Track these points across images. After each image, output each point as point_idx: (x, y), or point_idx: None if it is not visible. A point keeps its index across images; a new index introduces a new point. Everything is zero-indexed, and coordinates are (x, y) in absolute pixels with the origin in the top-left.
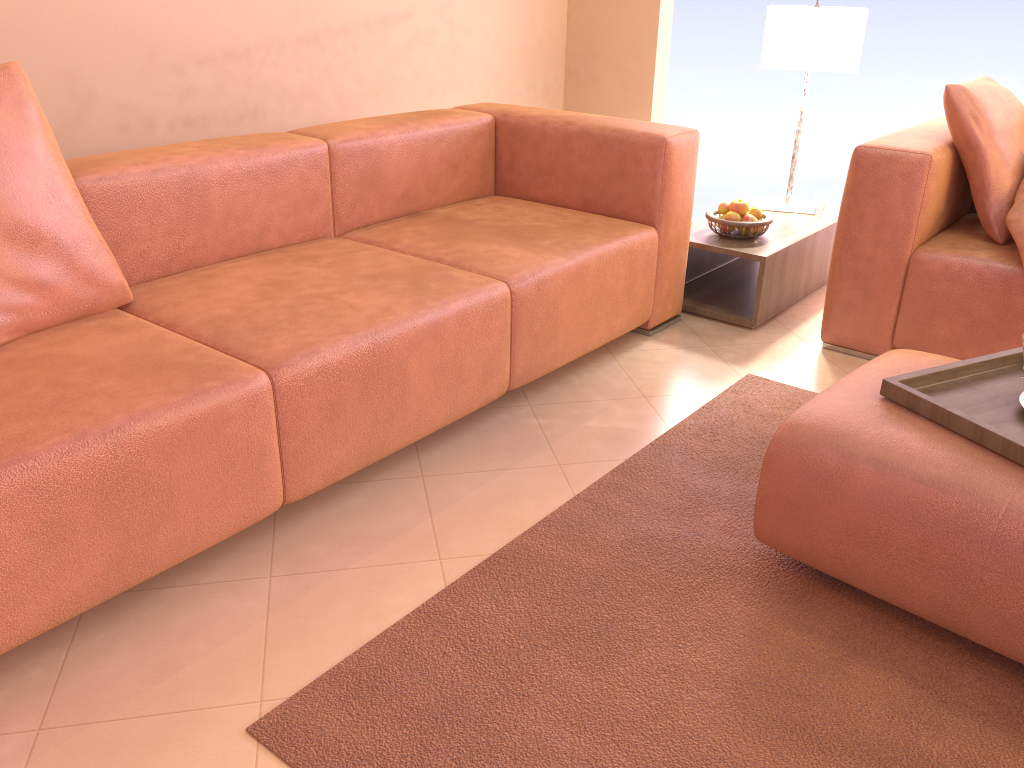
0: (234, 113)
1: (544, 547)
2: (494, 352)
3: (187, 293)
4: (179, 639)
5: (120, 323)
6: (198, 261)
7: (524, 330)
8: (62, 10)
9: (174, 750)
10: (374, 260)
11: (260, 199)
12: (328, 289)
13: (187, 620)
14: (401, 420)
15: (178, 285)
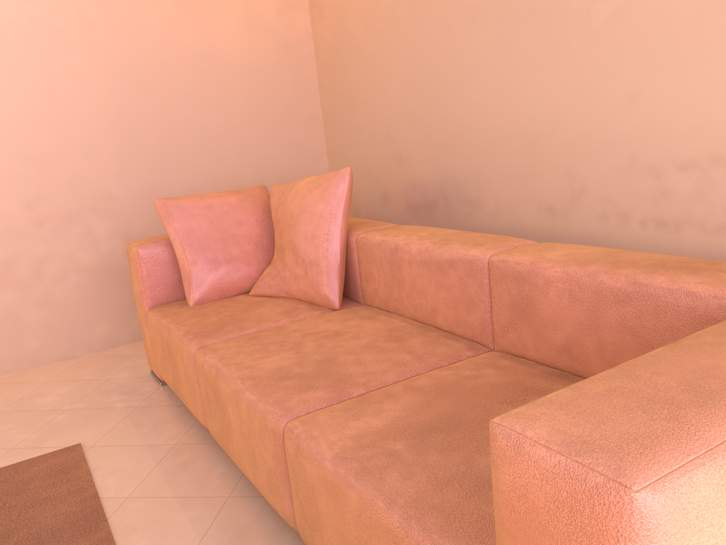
0: (713, 222)
1: (86, 540)
2: (272, 471)
3: (337, 317)
4: (155, 426)
5: (298, 311)
6: (400, 310)
7: (292, 483)
8: (571, 123)
9: (91, 430)
10: (377, 360)
11: (431, 285)
12: (308, 348)
13: (166, 426)
14: (232, 446)
15: (356, 313)
